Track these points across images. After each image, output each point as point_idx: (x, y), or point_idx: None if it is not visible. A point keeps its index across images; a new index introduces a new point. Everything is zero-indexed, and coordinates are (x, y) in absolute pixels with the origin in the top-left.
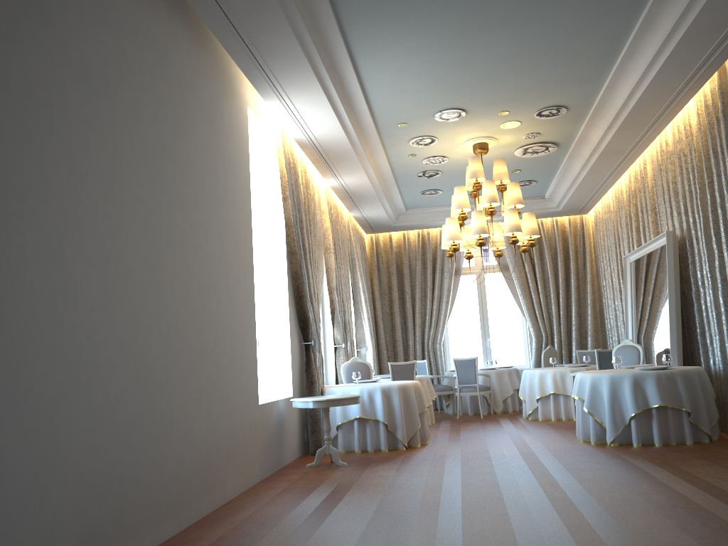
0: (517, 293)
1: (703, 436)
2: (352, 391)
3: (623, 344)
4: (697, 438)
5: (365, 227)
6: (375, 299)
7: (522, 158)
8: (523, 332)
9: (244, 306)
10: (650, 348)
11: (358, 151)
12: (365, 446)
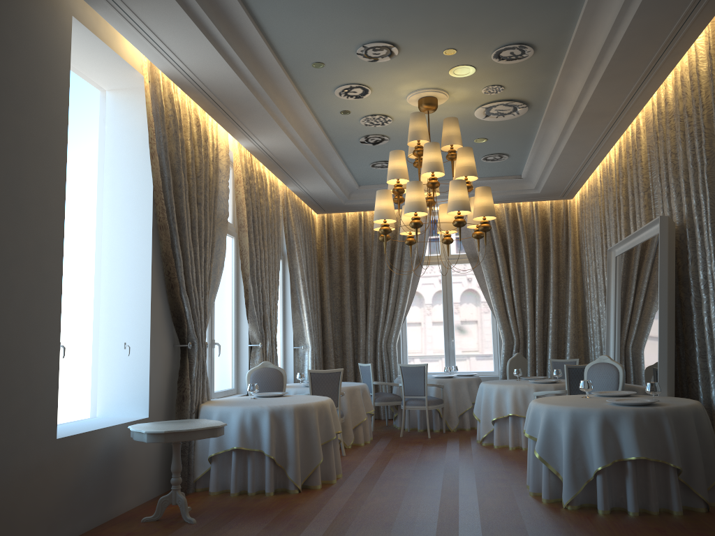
0: (487, 289)
1: (697, 502)
2: (232, 412)
3: (598, 361)
4: (689, 504)
5: (312, 205)
6: (323, 289)
7: (486, 123)
8: (493, 333)
9: (29, 298)
10: (635, 366)
11: (265, 100)
12: (245, 485)
